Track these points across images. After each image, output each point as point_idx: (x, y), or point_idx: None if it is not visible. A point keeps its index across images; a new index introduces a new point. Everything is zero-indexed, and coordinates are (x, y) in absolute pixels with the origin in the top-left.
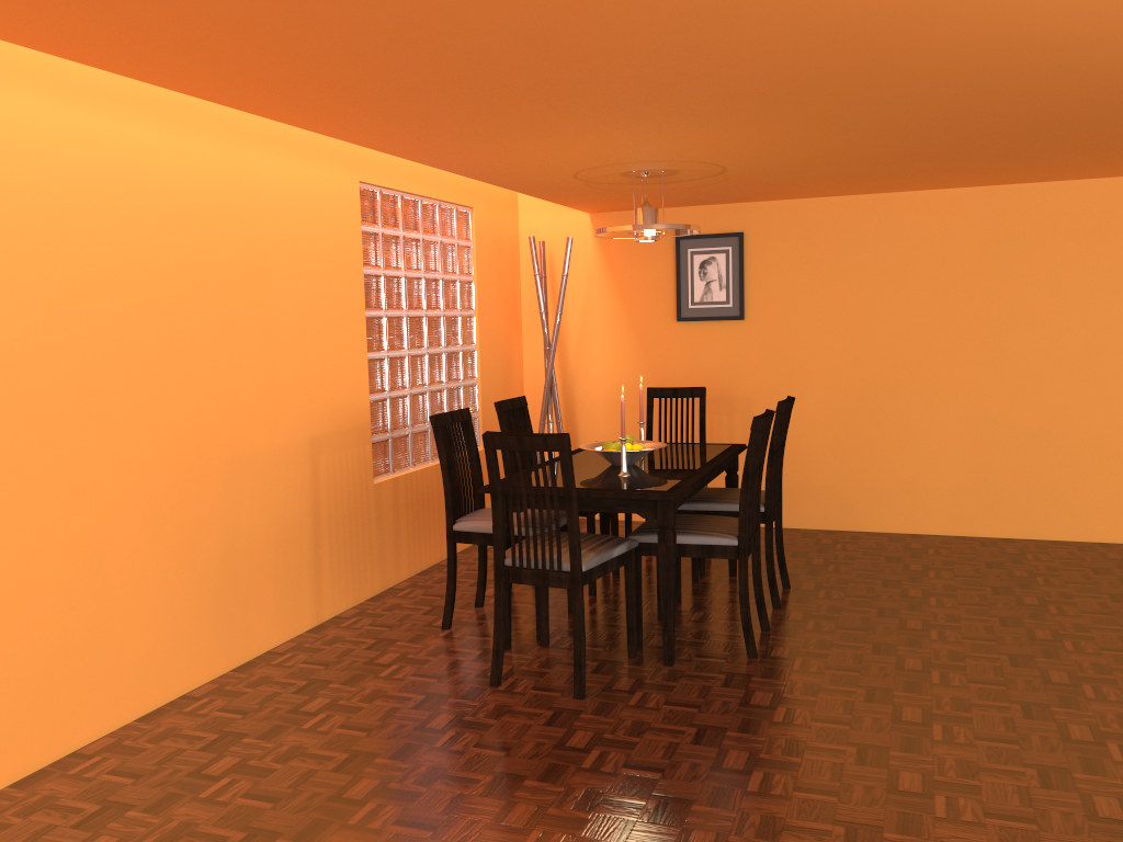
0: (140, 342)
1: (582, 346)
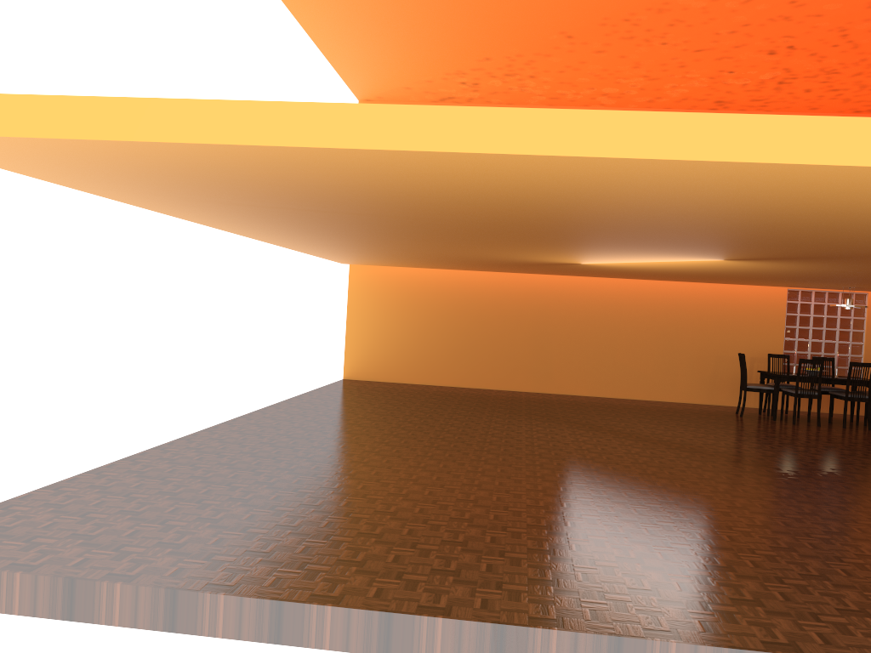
0: (693, 327)
1: None
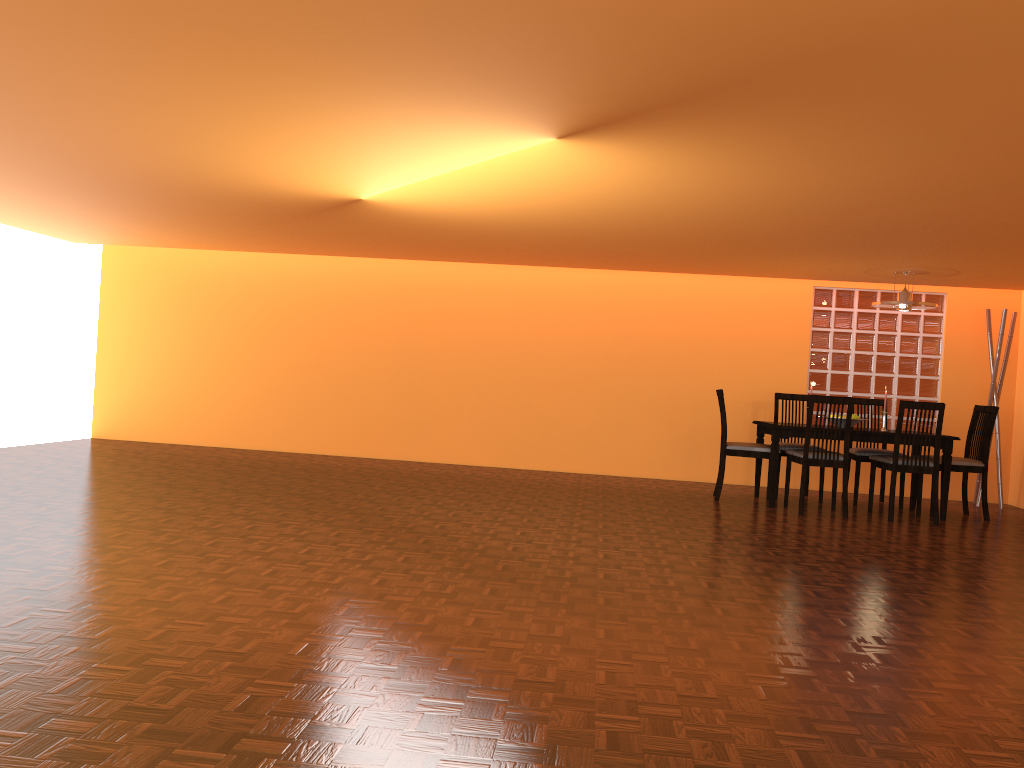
0: (659, 350)
1: None
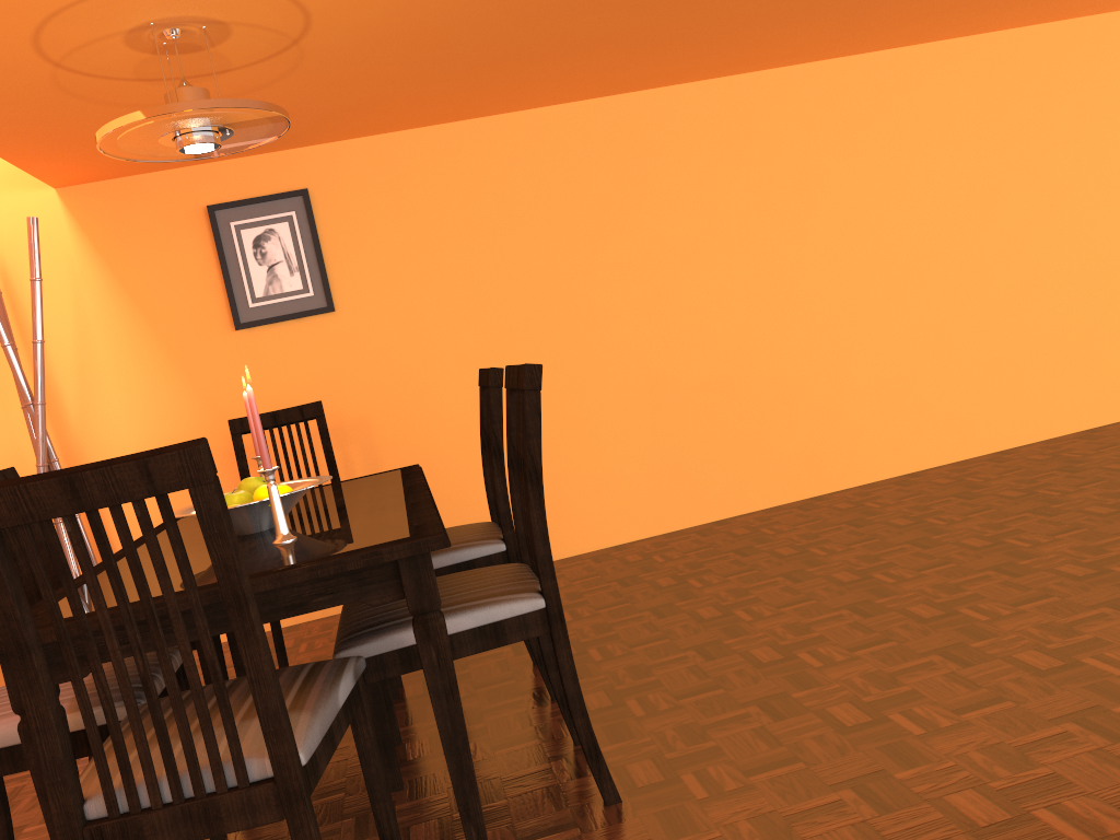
0: None
1: (89, 396)
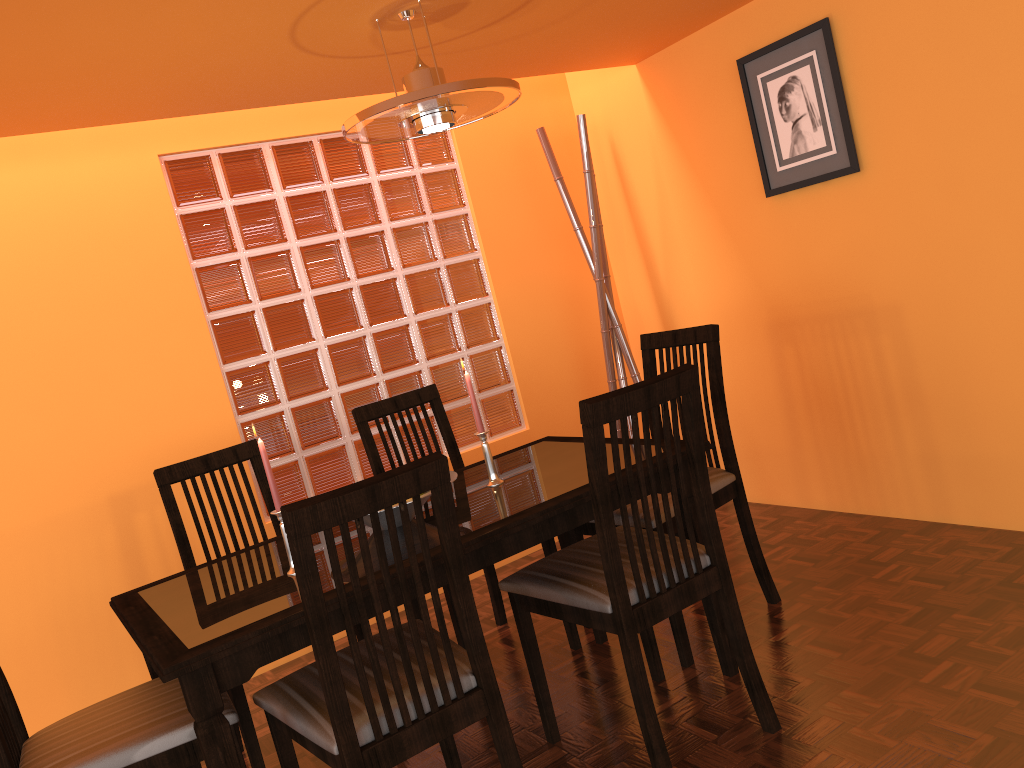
0: None
1: (670, 259)
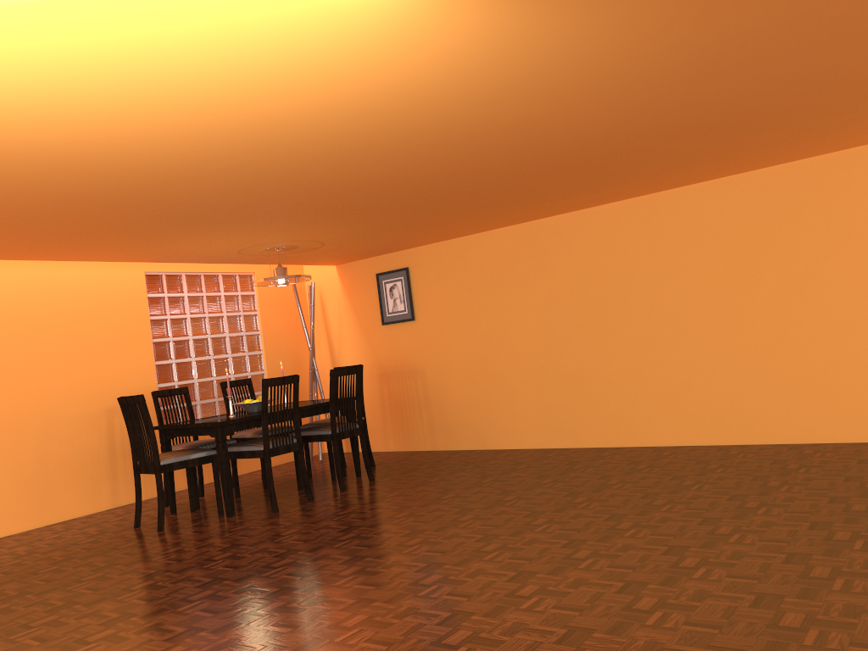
0: None
1: (340, 345)
